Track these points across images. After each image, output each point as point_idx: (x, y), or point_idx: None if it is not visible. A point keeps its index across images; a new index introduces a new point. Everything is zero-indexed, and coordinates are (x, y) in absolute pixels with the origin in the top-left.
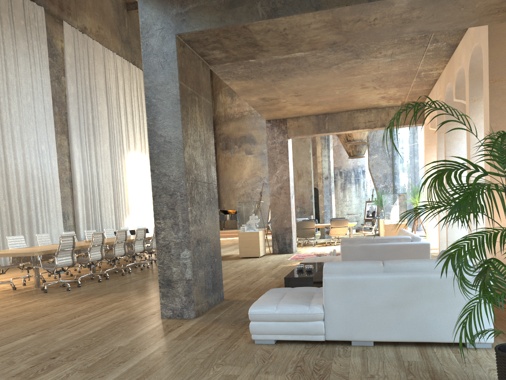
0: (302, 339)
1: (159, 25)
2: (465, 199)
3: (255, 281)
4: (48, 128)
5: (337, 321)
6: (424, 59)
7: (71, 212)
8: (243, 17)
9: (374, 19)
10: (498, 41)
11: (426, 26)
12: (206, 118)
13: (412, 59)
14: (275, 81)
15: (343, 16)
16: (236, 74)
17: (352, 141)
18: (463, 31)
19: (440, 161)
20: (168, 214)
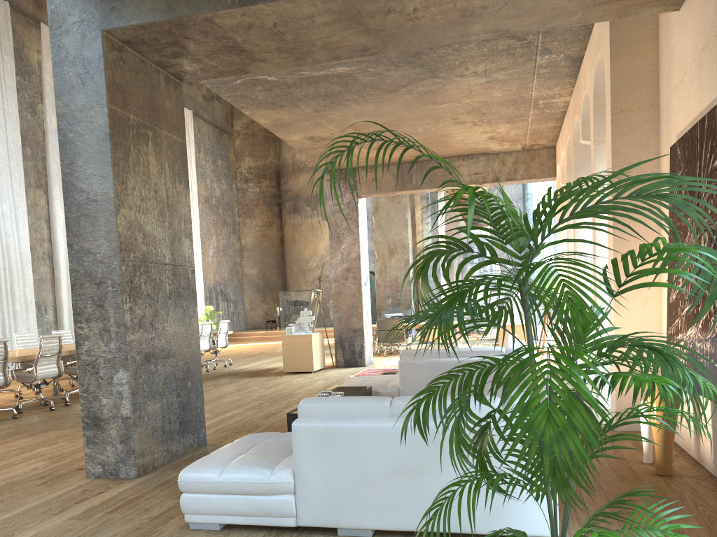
0: (262, 524)
1: (77, 17)
2: (450, 304)
3: (277, 413)
4: (13, 179)
5: (315, 495)
6: (537, 79)
7: (51, 302)
8: (203, 4)
9: (413, 9)
10: (625, 50)
11: (502, 23)
12: (173, 164)
13: (519, 80)
14: (319, 111)
15: (360, 3)
16: (256, 100)
17: (463, 202)
18: (586, 37)
19: (435, 236)
20: (95, 314)
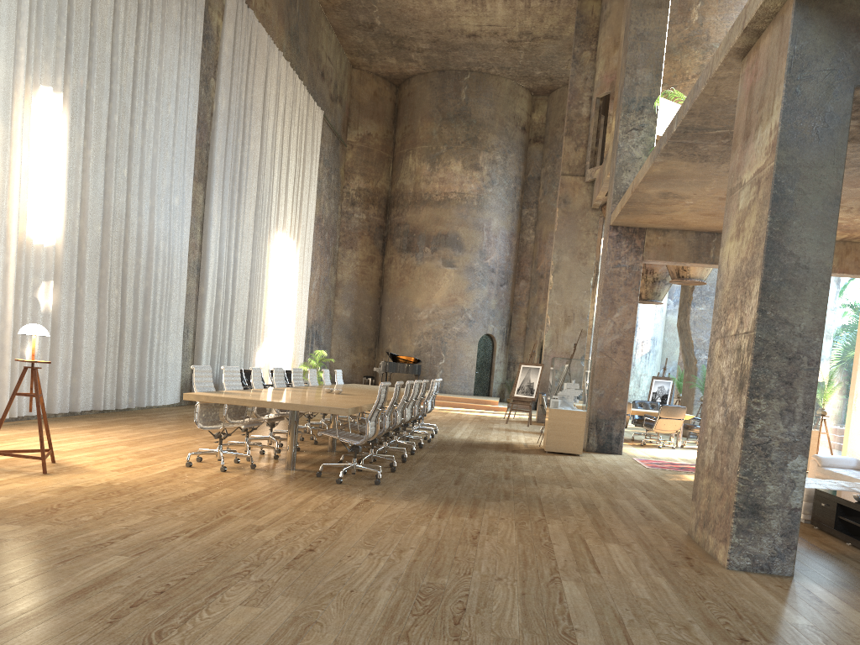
0: None
1: (827, 64)
2: None
3: None
4: (186, 167)
5: None
6: None
7: (192, 325)
8: None
9: None
10: None
11: None
12: None
13: None
14: None
15: None
16: (694, 151)
17: (686, 278)
18: None
19: None
20: (778, 391)
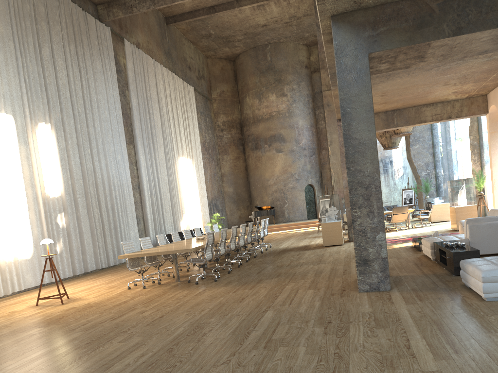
0: None
1: (352, 47)
2: None
3: None
4: (121, 139)
5: None
6: None
7: (141, 216)
8: (431, 36)
9: None
10: None
11: None
12: None
13: None
14: (375, 84)
15: None
16: None
17: (399, 133)
18: None
19: None
20: (364, 204)
